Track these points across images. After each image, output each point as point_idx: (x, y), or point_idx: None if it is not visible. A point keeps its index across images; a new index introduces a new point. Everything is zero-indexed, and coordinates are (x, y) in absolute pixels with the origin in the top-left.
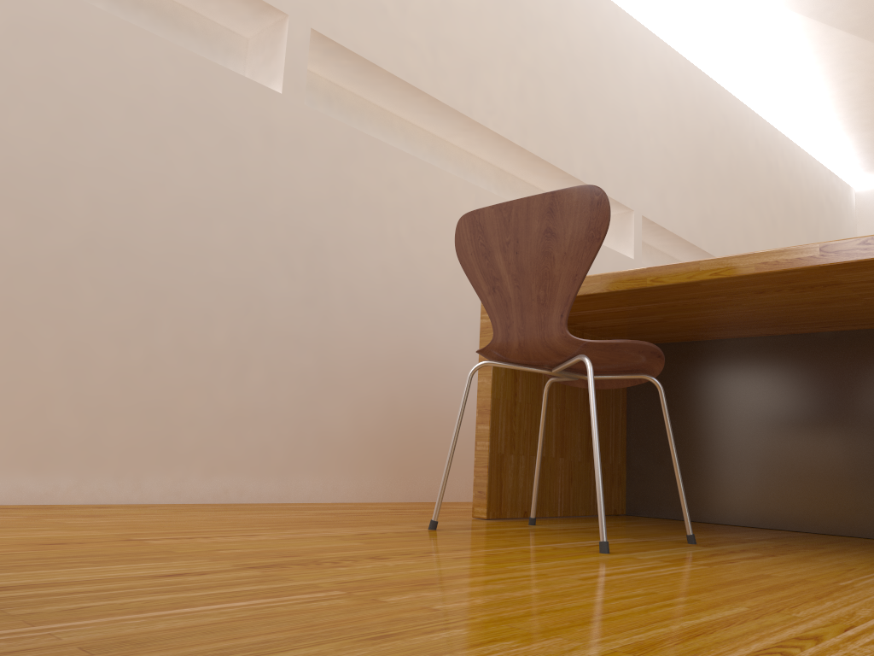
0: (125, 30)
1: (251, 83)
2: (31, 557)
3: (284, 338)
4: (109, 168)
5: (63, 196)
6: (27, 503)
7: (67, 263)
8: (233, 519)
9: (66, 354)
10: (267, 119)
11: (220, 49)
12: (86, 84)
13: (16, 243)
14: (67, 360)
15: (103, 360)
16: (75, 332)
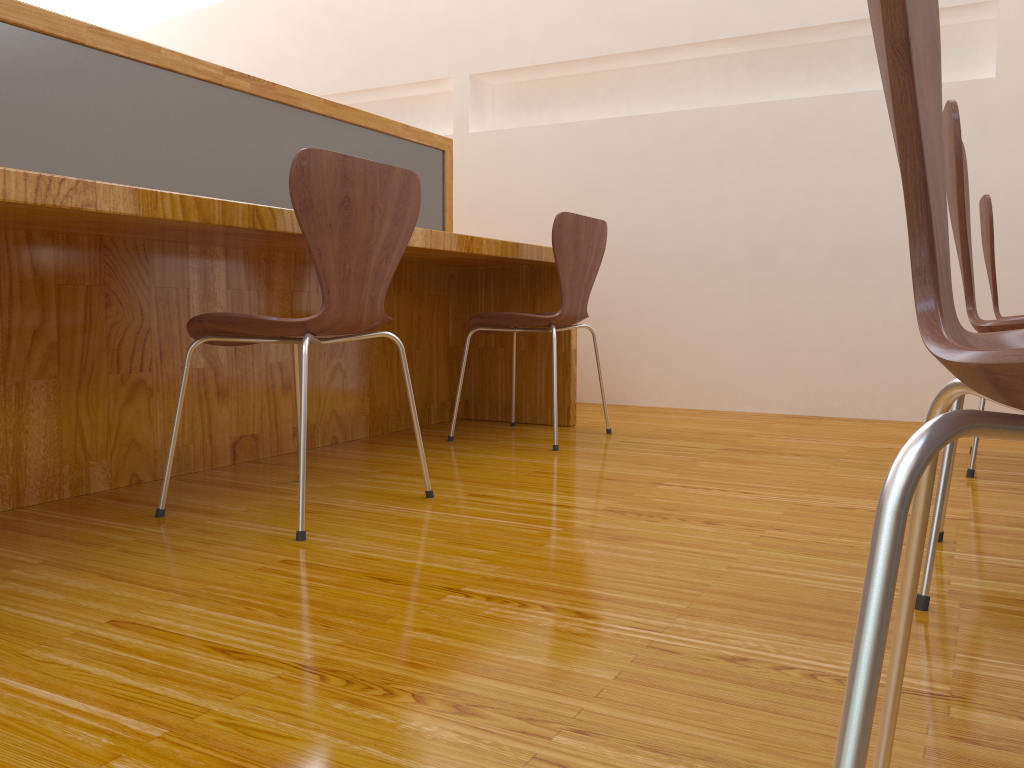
0: (845, 100)
1: (959, 84)
2: (681, 436)
3: (1013, 292)
4: (844, 201)
5: (816, 229)
6: (814, 415)
7: (823, 271)
8: (873, 433)
9: (828, 327)
10: (980, 107)
11: (967, 44)
12: (823, 151)
13: (792, 266)
14: (829, 330)
15: (852, 328)
16: (832, 313)
